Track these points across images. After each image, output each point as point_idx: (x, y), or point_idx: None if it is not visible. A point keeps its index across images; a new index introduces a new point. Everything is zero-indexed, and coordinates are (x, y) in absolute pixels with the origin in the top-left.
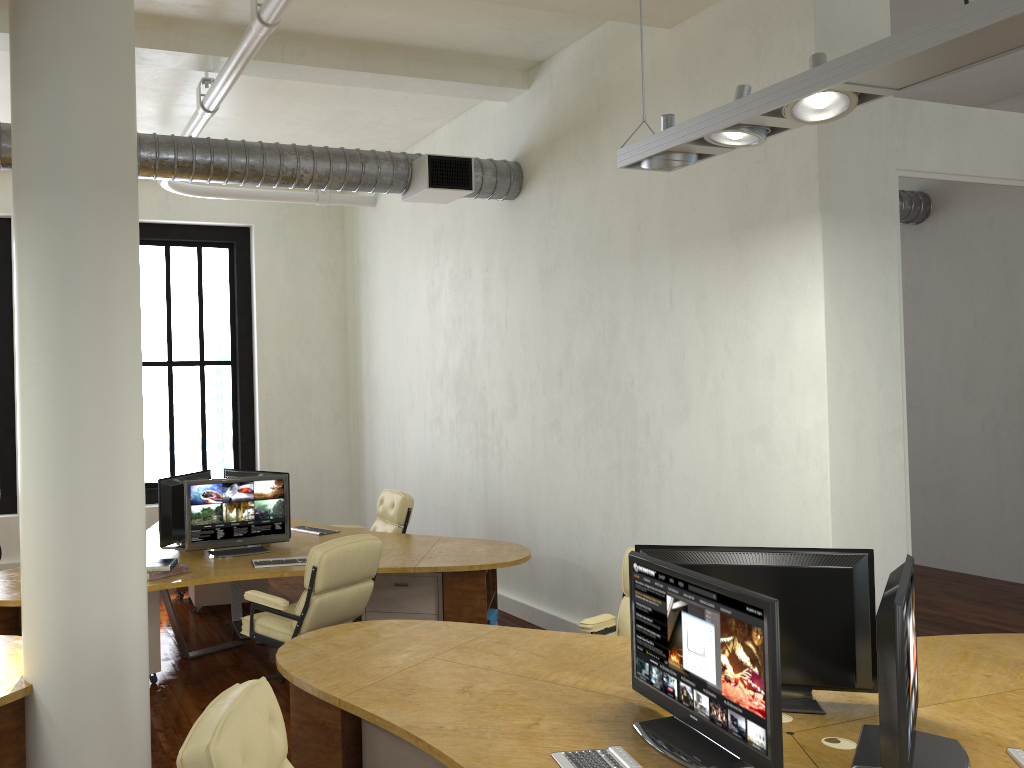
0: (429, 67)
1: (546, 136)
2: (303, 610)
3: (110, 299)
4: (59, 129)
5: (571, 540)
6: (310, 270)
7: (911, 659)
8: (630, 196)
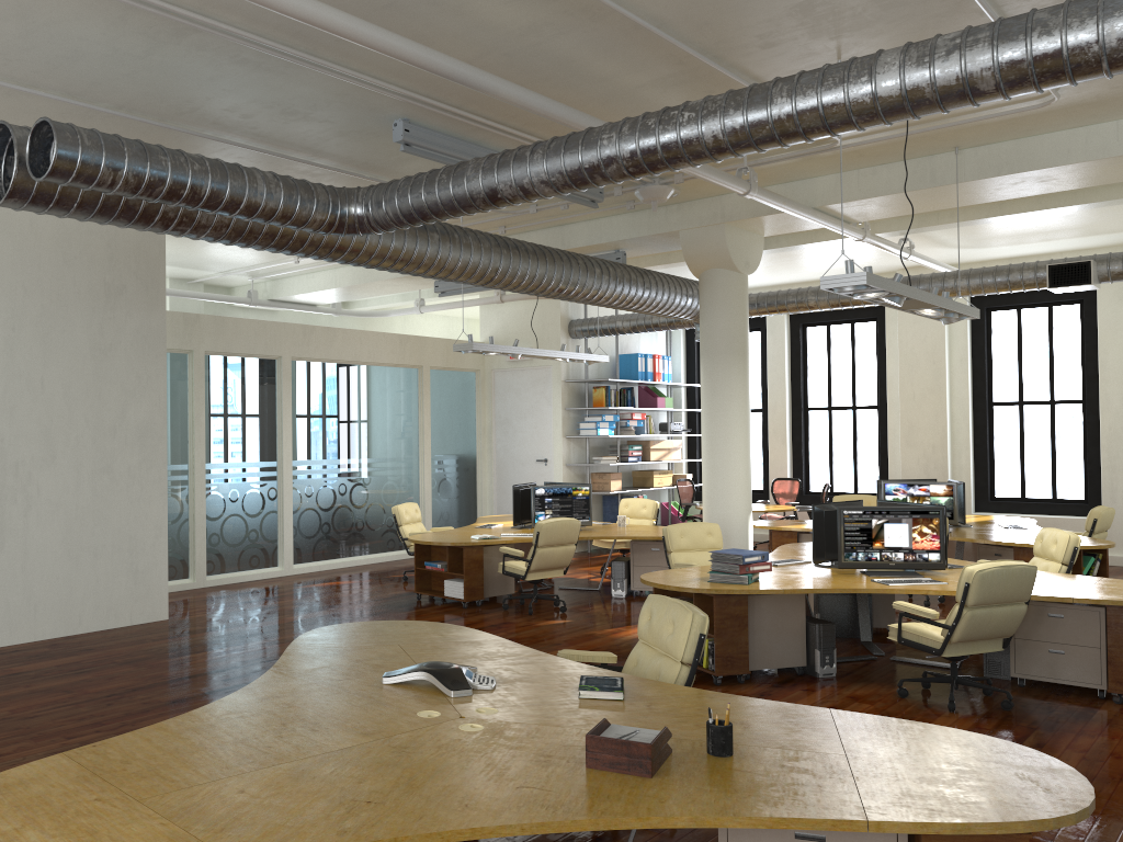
0: (1059, 199)
1: None
2: None
3: (724, 396)
4: (707, 335)
5: None
6: None
7: (892, 538)
8: None
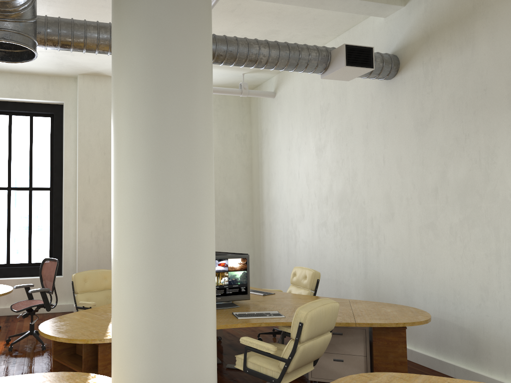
0: None
1: (421, 34)
2: (290, 355)
3: (197, 92)
4: None
5: (447, 305)
6: (231, 137)
7: None
8: (507, 62)
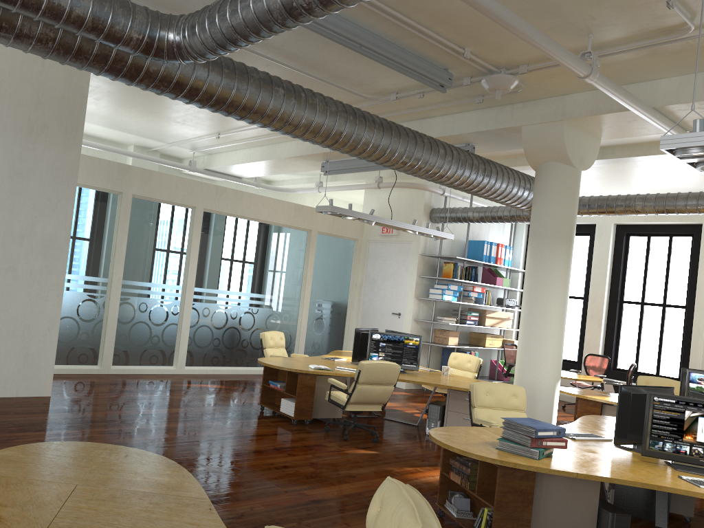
0: None
1: None
2: None
3: (546, 274)
4: (536, 219)
5: None
6: None
7: None
8: None
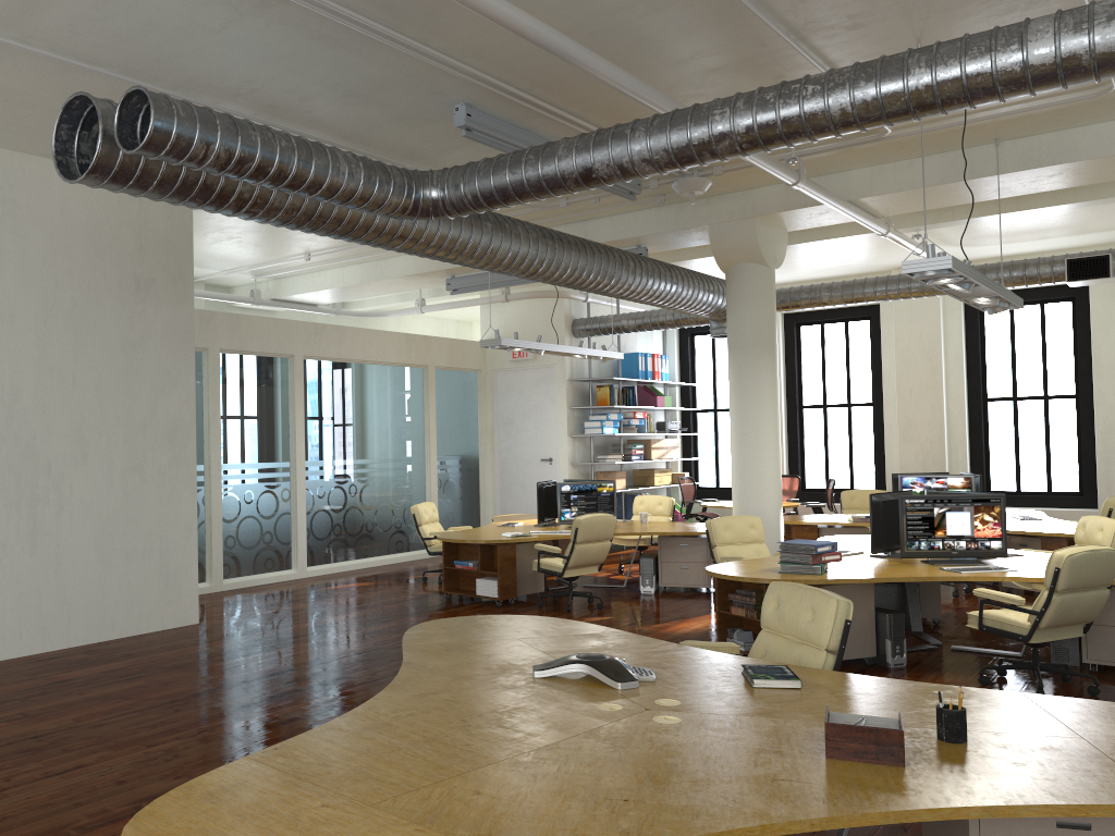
0: (1075, 194)
1: None
2: None
3: (755, 390)
4: (736, 329)
5: None
6: None
7: (954, 526)
8: None
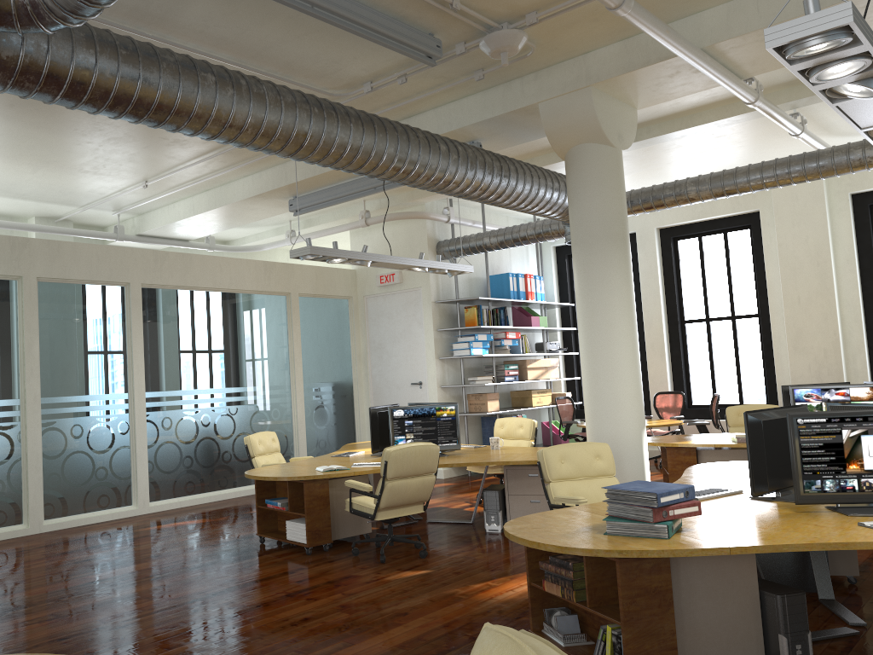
0: None
1: None
2: None
3: (604, 290)
4: (578, 221)
5: None
6: None
7: None
8: None
